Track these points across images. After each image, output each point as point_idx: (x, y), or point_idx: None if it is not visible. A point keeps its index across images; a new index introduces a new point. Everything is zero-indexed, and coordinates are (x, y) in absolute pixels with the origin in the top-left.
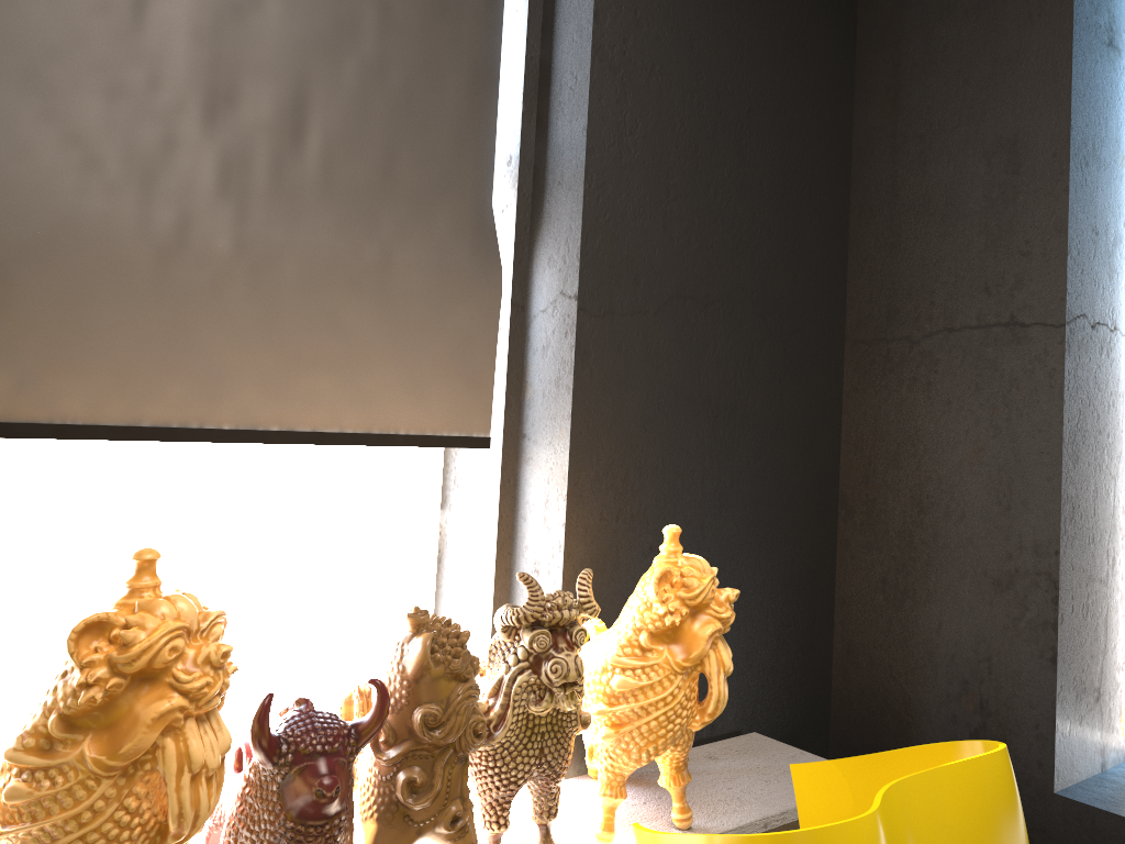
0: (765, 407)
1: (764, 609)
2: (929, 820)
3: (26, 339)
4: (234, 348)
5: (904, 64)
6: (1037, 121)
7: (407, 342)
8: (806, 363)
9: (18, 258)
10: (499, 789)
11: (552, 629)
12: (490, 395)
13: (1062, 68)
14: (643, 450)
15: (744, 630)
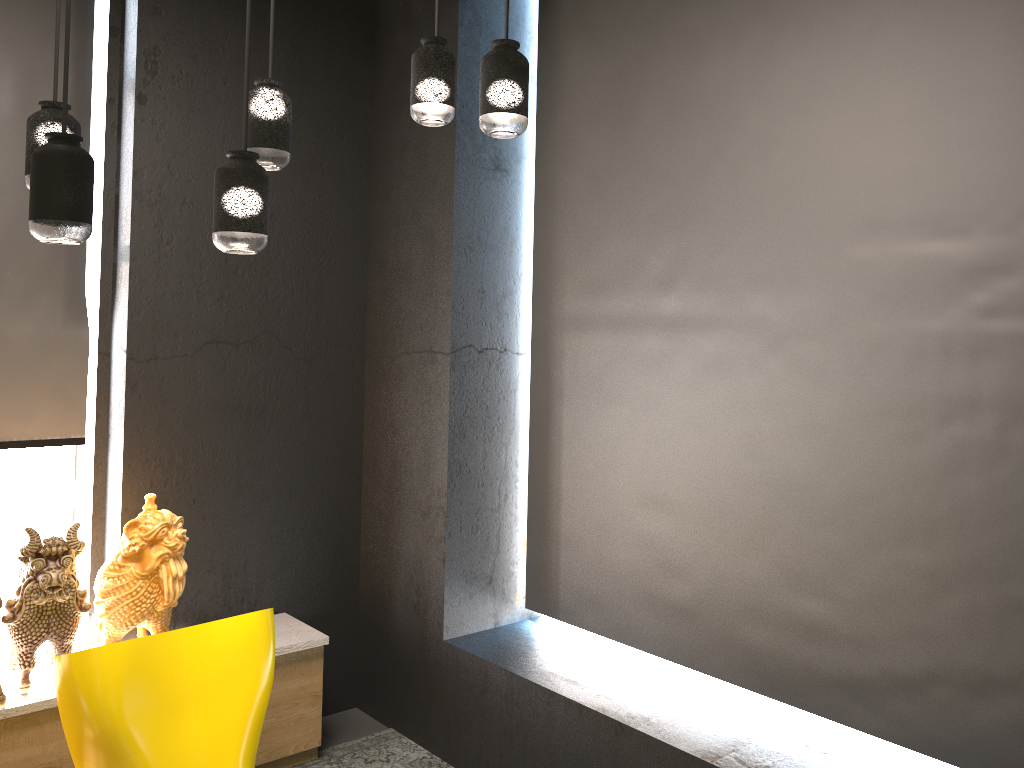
0: (292, 405)
1: (296, 534)
2: (198, 647)
3: None
4: None
5: (390, 175)
6: (441, 223)
7: (15, 384)
8: (330, 374)
9: None
10: (22, 646)
11: (48, 557)
12: (84, 411)
13: (451, 191)
14: (185, 441)
15: (278, 548)
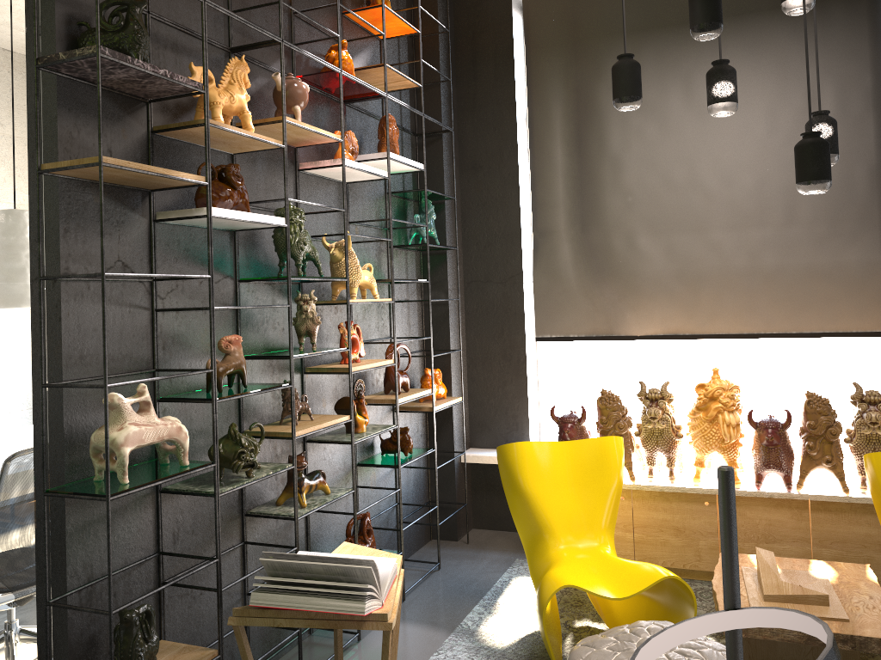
0: None
1: None
2: None
3: (704, 309)
4: (773, 305)
5: None
6: None
7: (850, 294)
8: None
9: (698, 285)
10: (858, 460)
11: (868, 403)
12: None
13: None
14: None
15: None
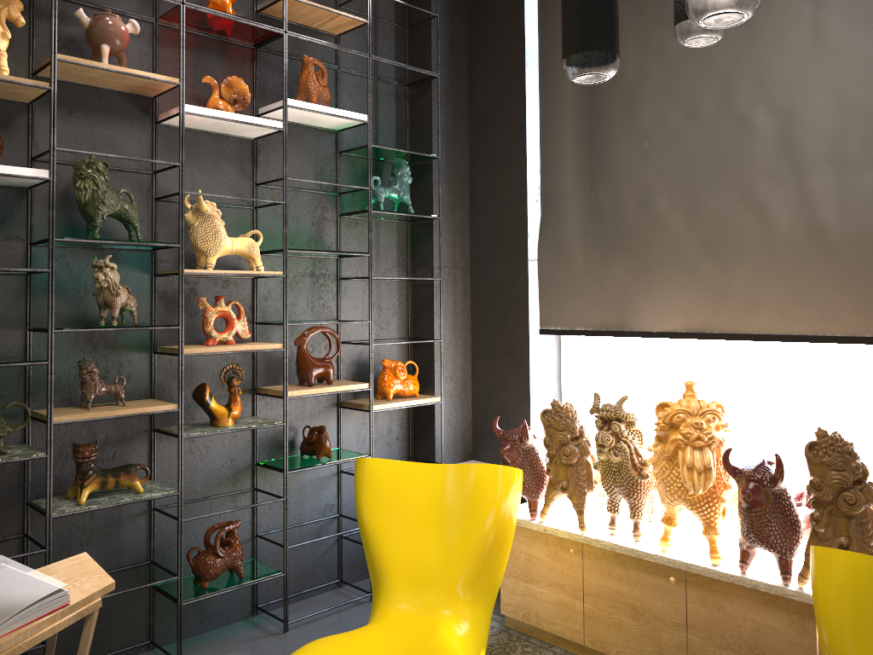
0: None
1: None
2: None
3: (738, 297)
4: (837, 292)
5: None
6: None
7: None
8: None
9: (731, 263)
10: None
11: None
12: None
13: None
14: None
15: None
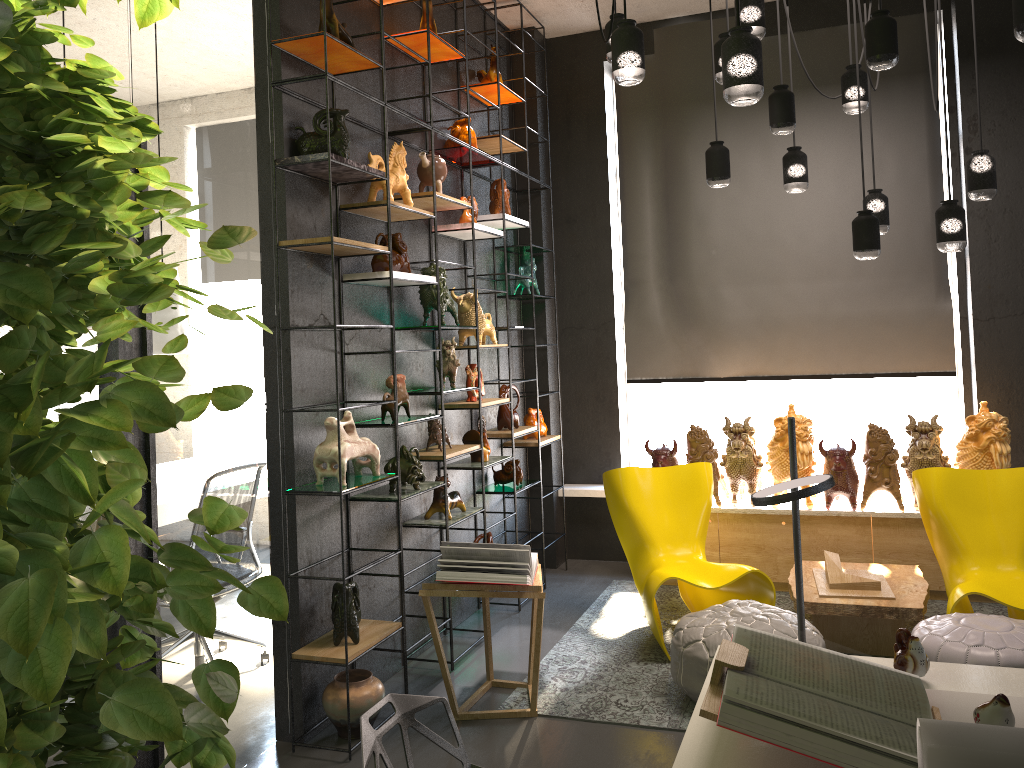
0: None
1: None
2: (993, 482)
3: (781, 352)
4: (842, 348)
5: None
6: None
7: (909, 338)
8: None
9: (776, 331)
10: (912, 482)
11: (920, 432)
12: (953, 354)
13: None
14: (1020, 373)
15: None
